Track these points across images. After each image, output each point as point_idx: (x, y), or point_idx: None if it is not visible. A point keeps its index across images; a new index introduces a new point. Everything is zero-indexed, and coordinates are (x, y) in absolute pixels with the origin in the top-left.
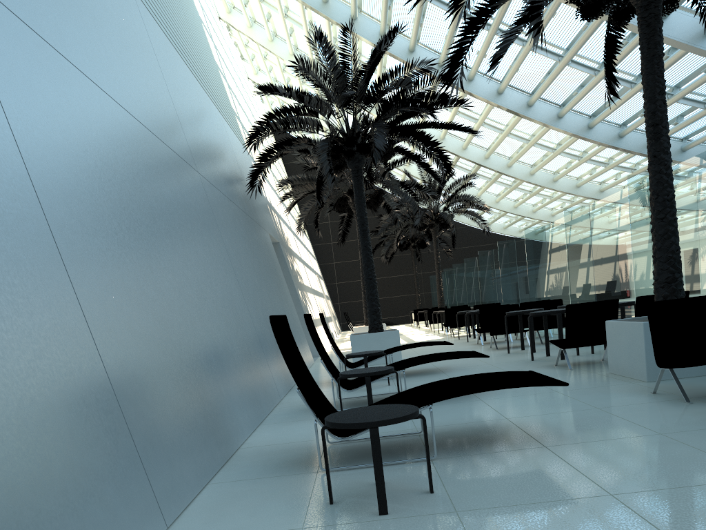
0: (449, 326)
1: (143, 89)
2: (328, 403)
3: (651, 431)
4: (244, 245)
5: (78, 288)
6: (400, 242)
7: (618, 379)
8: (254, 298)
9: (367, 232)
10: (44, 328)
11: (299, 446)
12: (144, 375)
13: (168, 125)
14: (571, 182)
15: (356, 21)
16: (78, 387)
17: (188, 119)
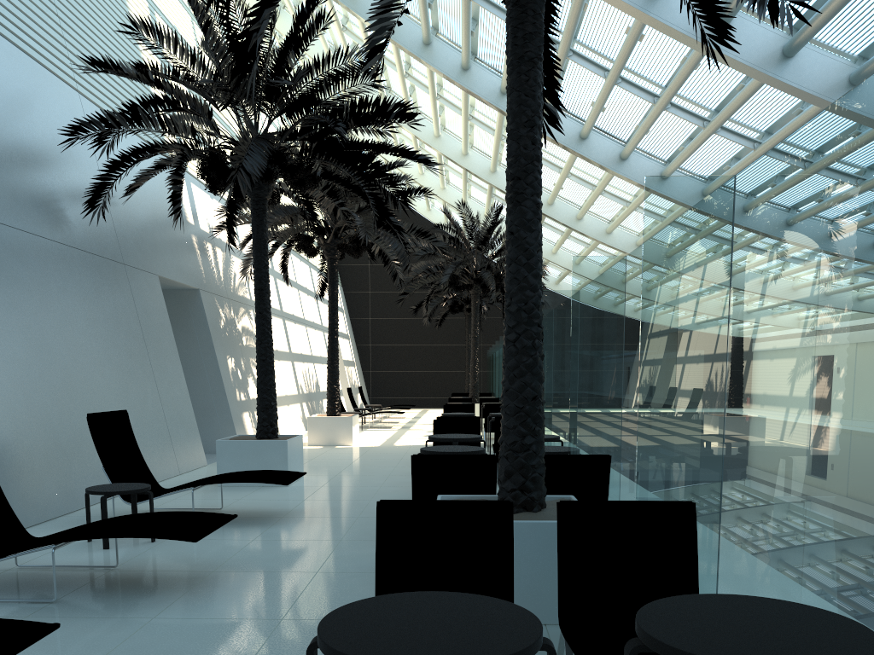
0: None
1: None
2: None
3: None
4: (9, 294)
5: None
6: (447, 302)
7: None
8: None
9: (266, 292)
10: None
11: None
12: None
13: None
14: None
15: None
16: None
17: None
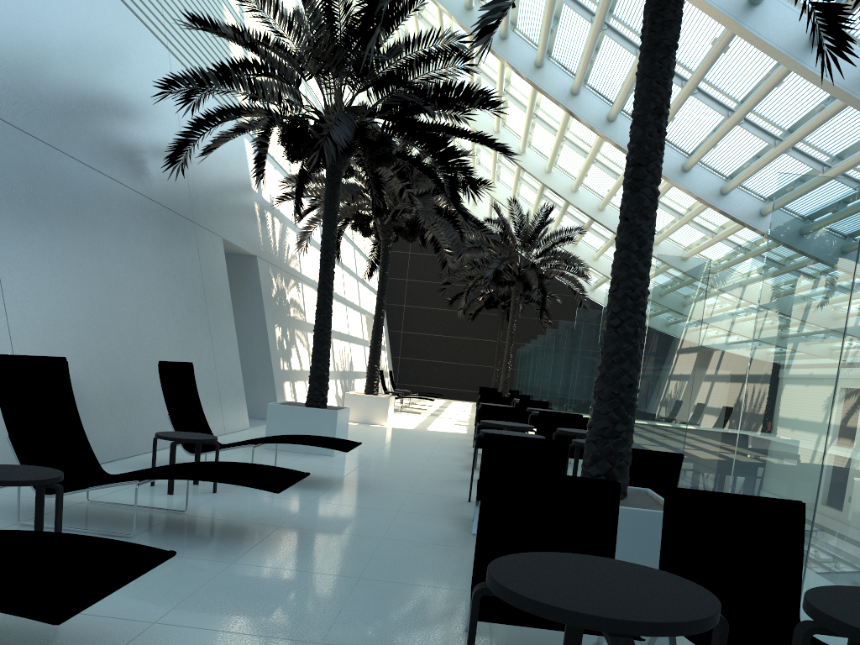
0: None
1: None
2: None
3: None
4: (92, 237)
5: None
6: (484, 297)
7: None
8: (58, 317)
9: (331, 263)
10: None
11: None
12: None
13: None
14: None
15: None
16: None
17: (4, 24)
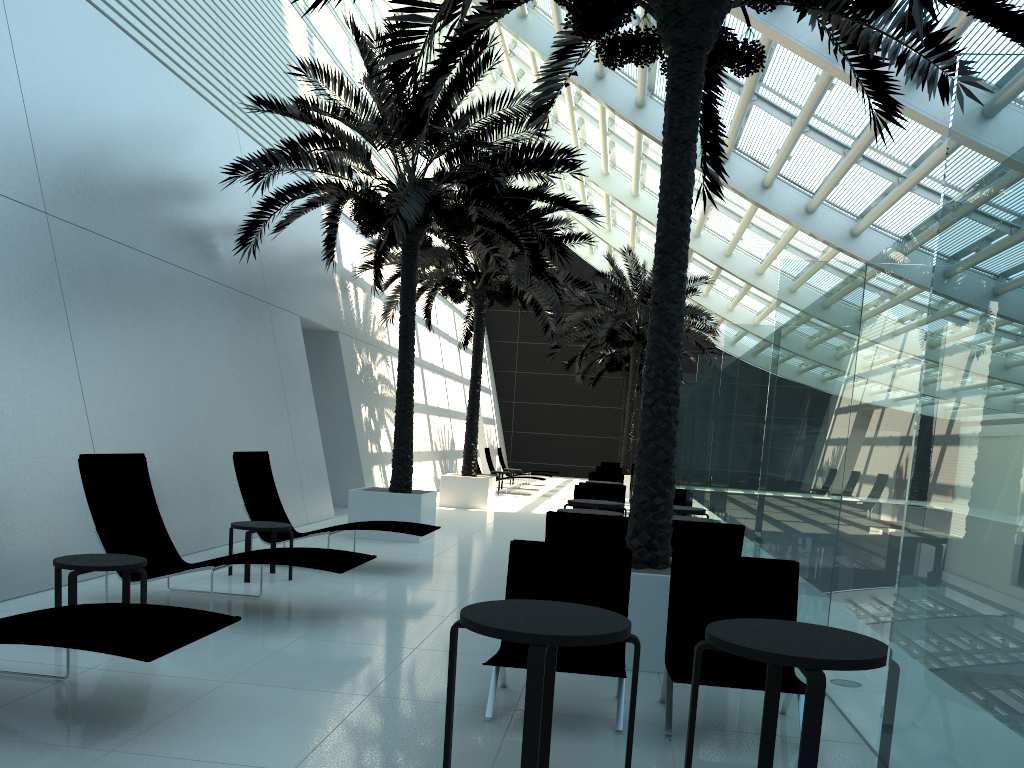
0: None
1: None
2: None
3: (296, 762)
4: (165, 330)
5: None
6: (604, 359)
7: None
8: (134, 412)
9: (410, 340)
10: None
11: None
12: None
13: None
14: None
15: (525, 20)
16: None
17: (76, 132)
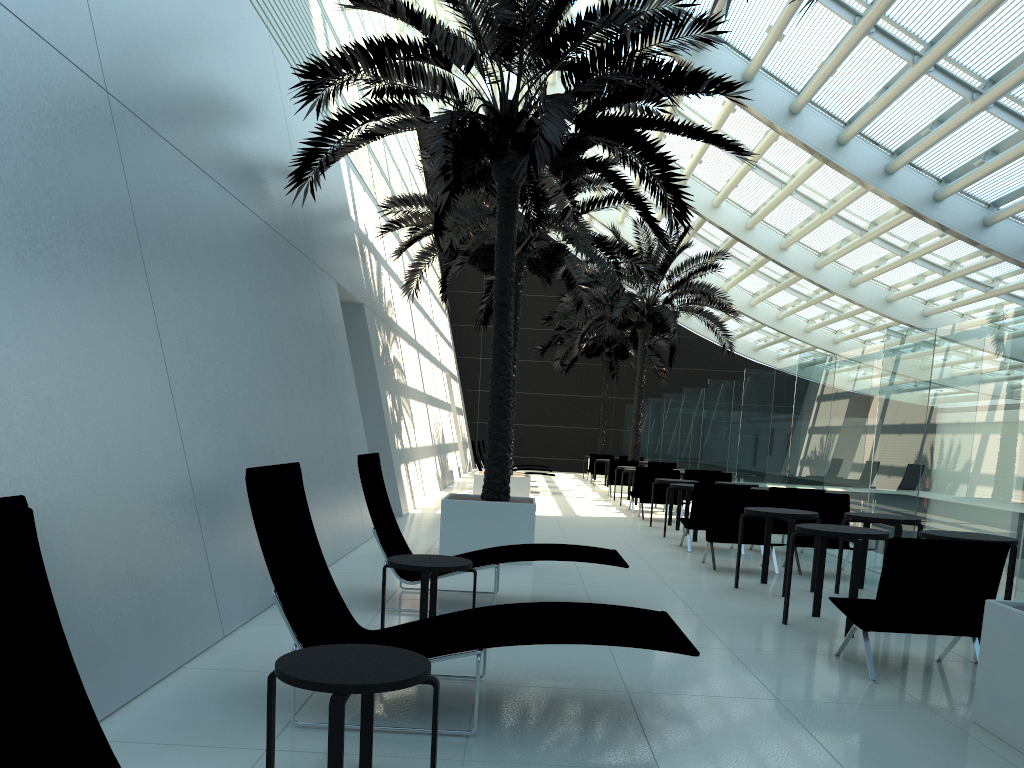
0: (638, 496)
1: None
2: None
3: None
4: (235, 286)
5: None
6: (588, 343)
7: (1008, 763)
8: (219, 400)
9: (510, 308)
10: None
11: None
12: None
13: None
14: (878, 292)
15: None
16: None
17: None
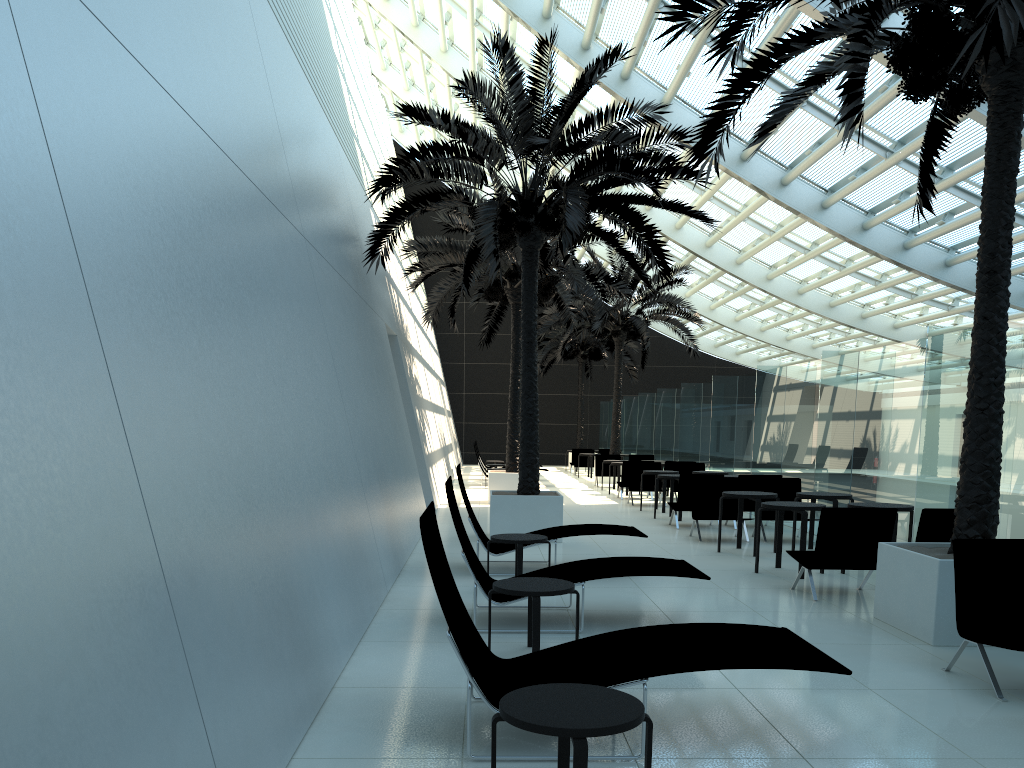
0: (626, 486)
1: (242, 107)
2: (481, 641)
3: (956, 751)
4: (355, 348)
5: (140, 462)
6: (566, 348)
7: (890, 634)
8: (362, 433)
9: (534, 345)
10: (90, 543)
11: (427, 698)
12: (220, 594)
13: (270, 165)
14: (822, 298)
15: (550, 21)
16: (131, 637)
17: (296, 151)
